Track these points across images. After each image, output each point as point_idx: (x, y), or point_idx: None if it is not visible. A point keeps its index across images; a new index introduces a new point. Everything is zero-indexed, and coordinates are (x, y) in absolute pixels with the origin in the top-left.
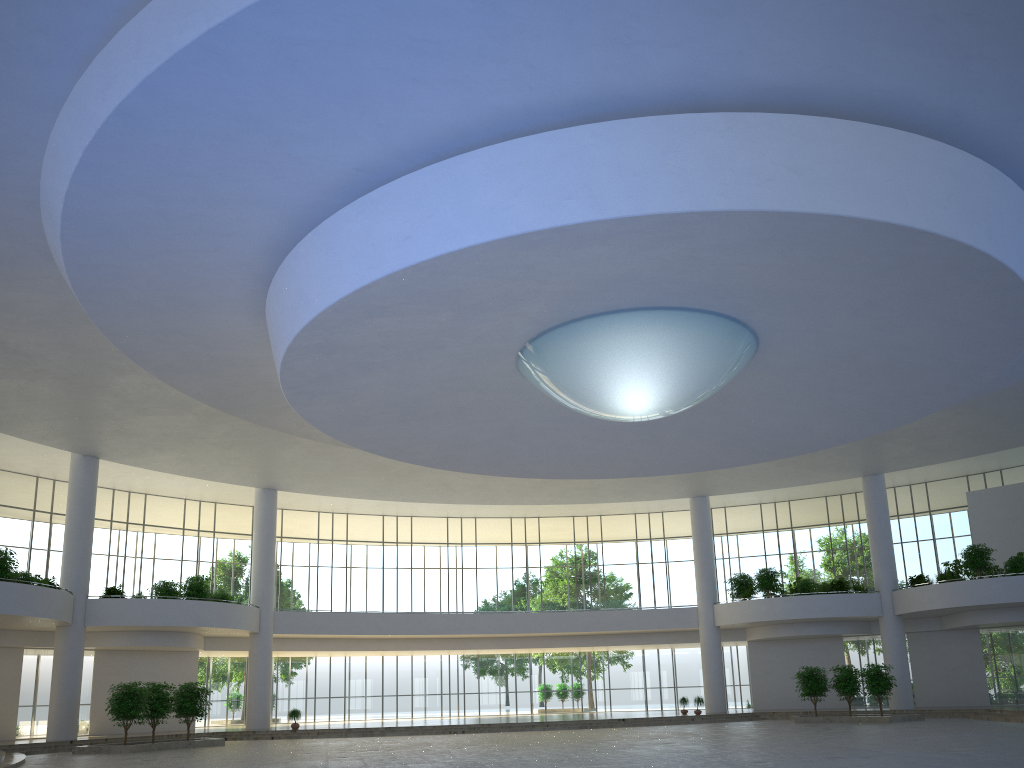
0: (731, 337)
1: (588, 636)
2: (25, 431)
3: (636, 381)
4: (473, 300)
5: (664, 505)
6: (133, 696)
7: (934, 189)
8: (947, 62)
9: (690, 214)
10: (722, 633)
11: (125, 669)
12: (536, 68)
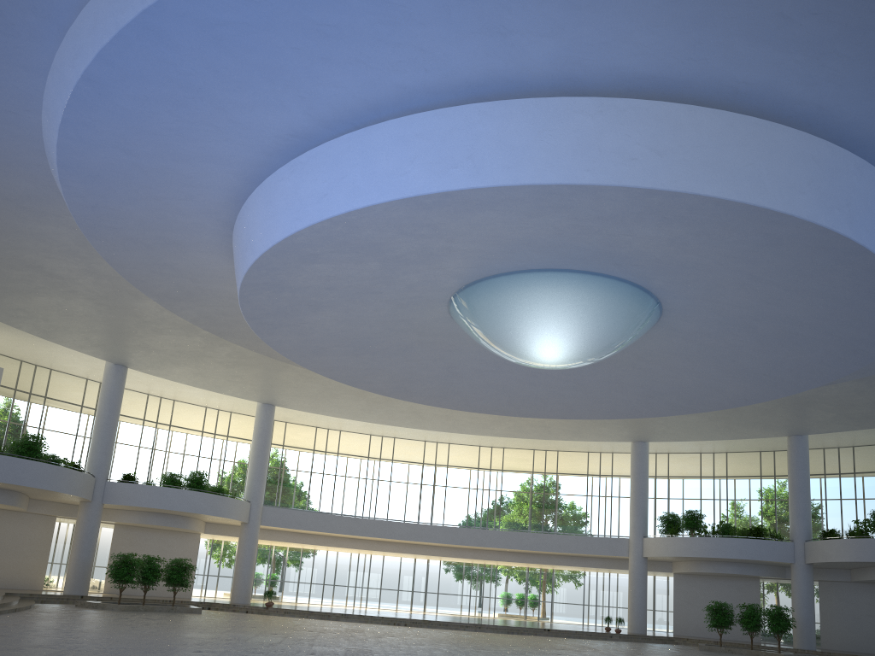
0: (632, 300)
1: (533, 554)
2: (66, 340)
3: (545, 333)
4: (394, 253)
5: (613, 447)
6: (129, 564)
7: (794, 175)
8: (803, 58)
9: (560, 186)
10: (651, 564)
11: (138, 542)
12: (427, 52)
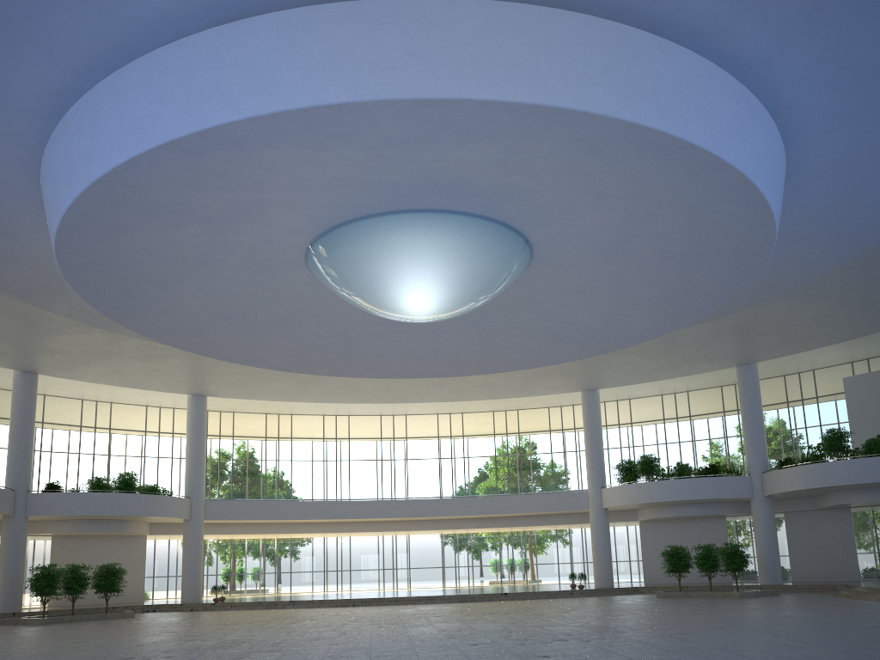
0: (488, 236)
1: (495, 518)
2: None
3: (401, 283)
4: (206, 213)
5: (571, 399)
6: (49, 576)
7: (582, 65)
8: None
9: (317, 109)
10: (616, 514)
11: (79, 551)
12: None
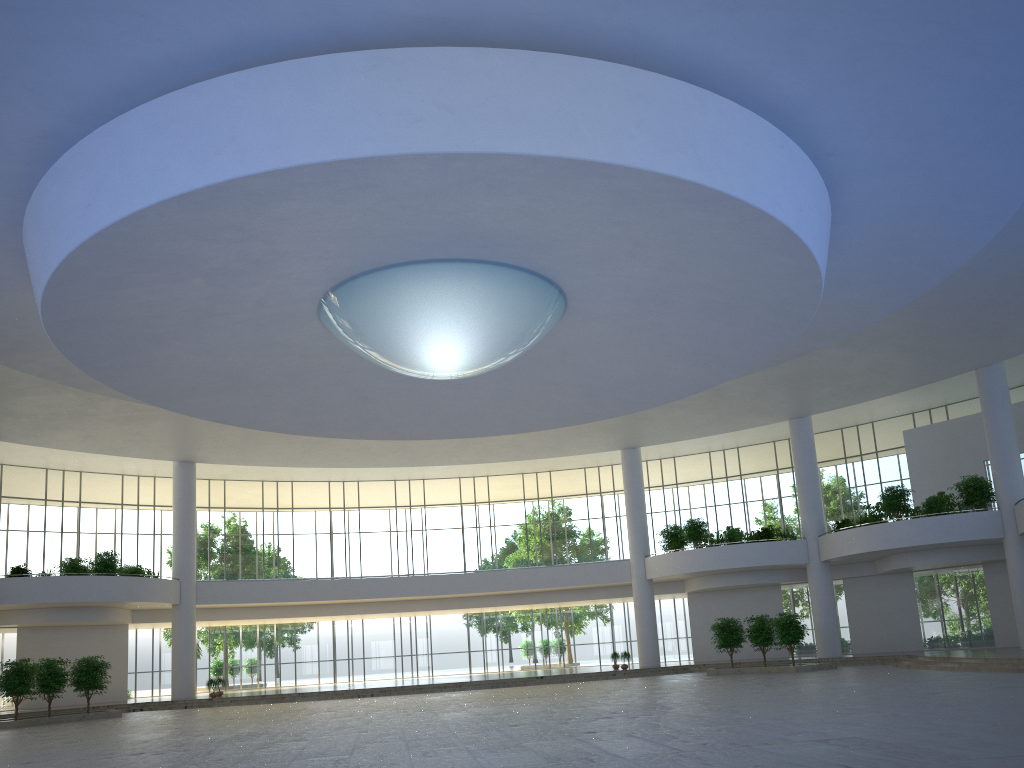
0: (519, 287)
1: (528, 594)
2: None
3: (426, 338)
4: (212, 265)
5: (610, 458)
6: (21, 673)
7: (618, 117)
8: None
9: (341, 162)
10: (661, 586)
11: (50, 645)
12: (149, 17)
